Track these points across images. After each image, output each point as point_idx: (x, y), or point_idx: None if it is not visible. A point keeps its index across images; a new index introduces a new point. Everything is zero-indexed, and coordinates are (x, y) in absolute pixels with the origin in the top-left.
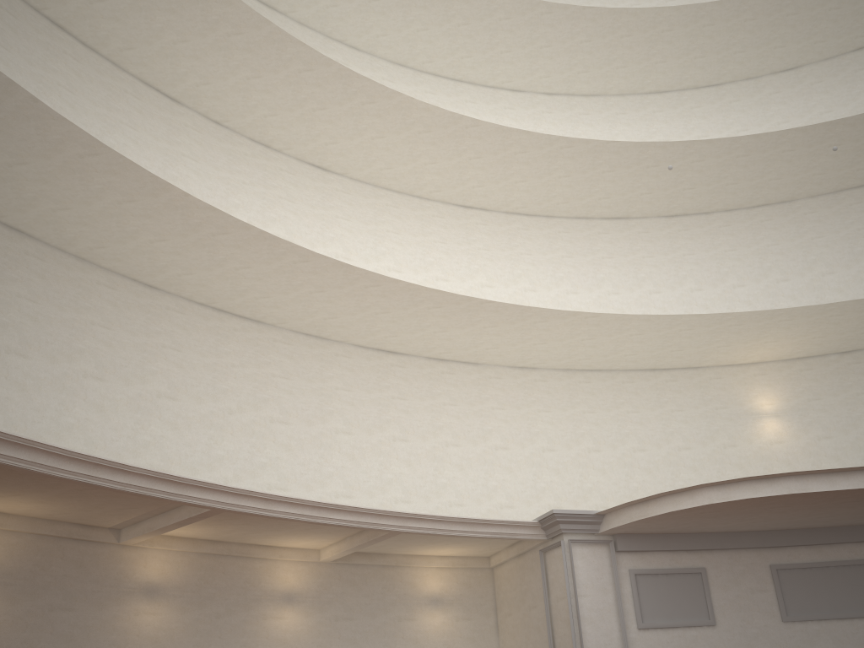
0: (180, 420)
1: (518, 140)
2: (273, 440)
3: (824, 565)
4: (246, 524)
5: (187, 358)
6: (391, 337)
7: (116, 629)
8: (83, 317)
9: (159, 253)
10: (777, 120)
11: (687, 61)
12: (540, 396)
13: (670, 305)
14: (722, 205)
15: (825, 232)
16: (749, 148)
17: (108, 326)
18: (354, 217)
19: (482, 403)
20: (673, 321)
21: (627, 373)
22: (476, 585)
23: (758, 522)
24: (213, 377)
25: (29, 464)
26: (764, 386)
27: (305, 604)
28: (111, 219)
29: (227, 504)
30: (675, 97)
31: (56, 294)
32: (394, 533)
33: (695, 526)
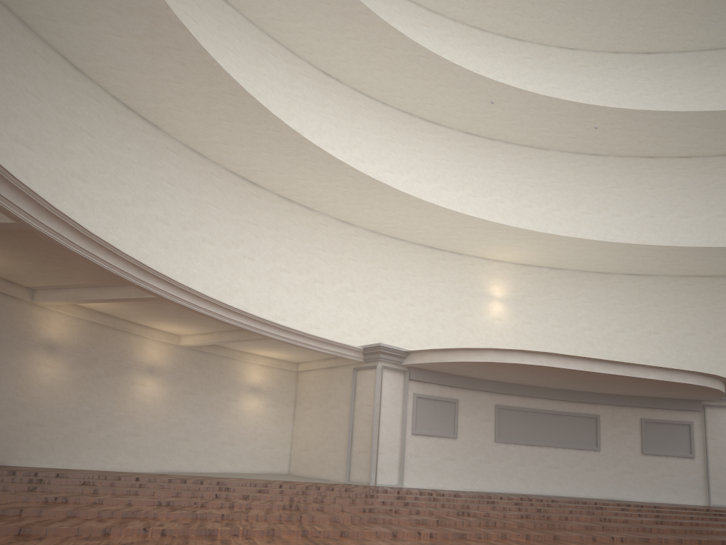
0: (87, 201)
1: (392, 38)
2: (156, 237)
3: (526, 410)
4: (151, 308)
5: (98, 145)
6: (260, 172)
7: (21, 375)
8: (19, 82)
9: (105, 44)
10: (553, 84)
11: (509, 14)
12: (352, 247)
13: (452, 201)
14: (504, 137)
15: (562, 180)
16: (541, 105)
17: (39, 97)
18: (241, 53)
19: (311, 243)
20: (467, 220)
21: (414, 245)
22: (284, 382)
23: (501, 376)
24: (116, 168)
25: (56, 235)
26: (499, 278)
27: (162, 377)
28: (80, 1)
29: (171, 295)
30: (490, 38)
31: (0, 52)
32: (267, 339)
33: (464, 371)
